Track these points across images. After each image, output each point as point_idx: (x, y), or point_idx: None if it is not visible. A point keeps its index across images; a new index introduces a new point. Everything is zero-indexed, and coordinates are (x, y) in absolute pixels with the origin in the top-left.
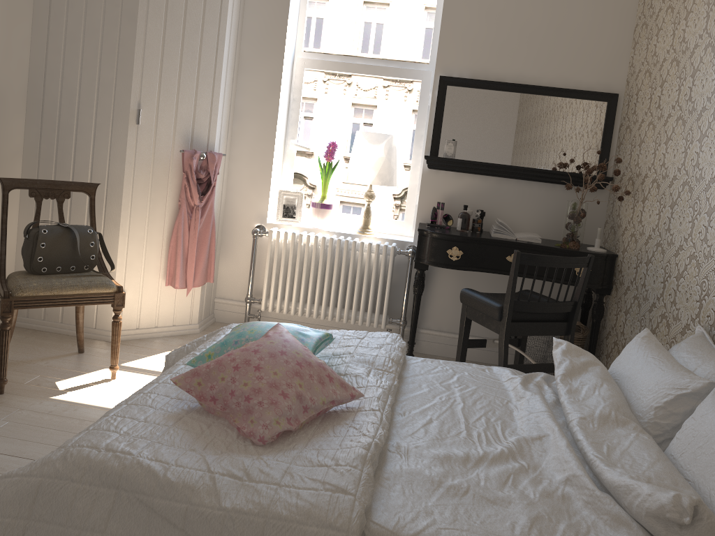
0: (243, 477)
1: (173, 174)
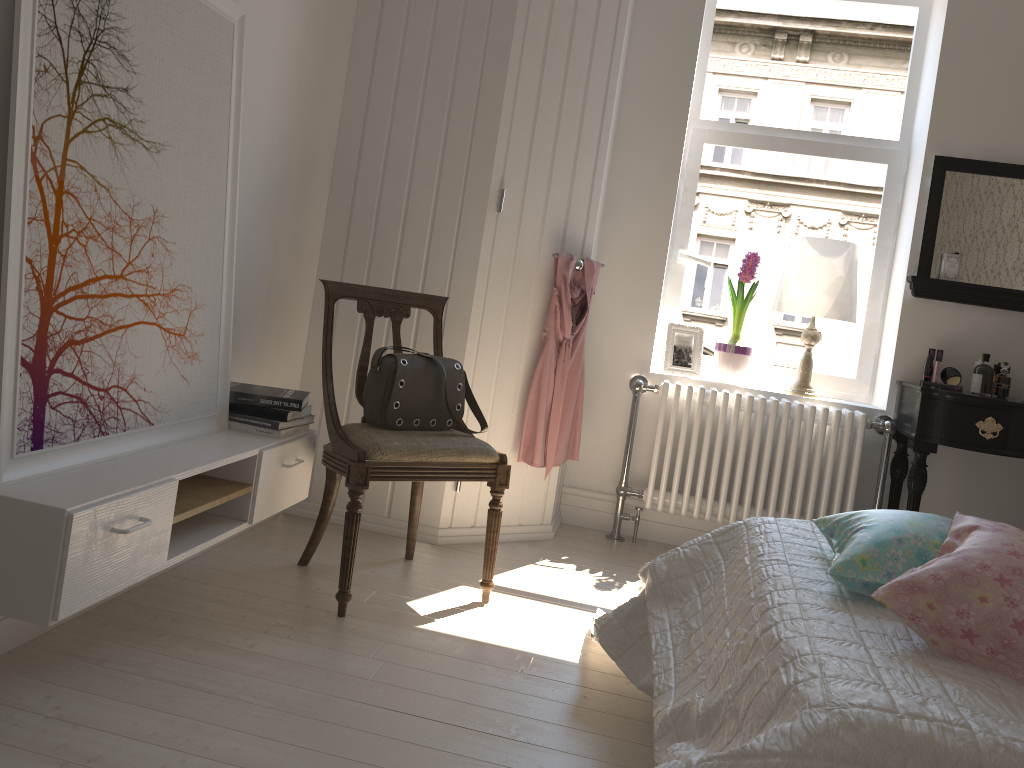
0: None
1: (536, 290)
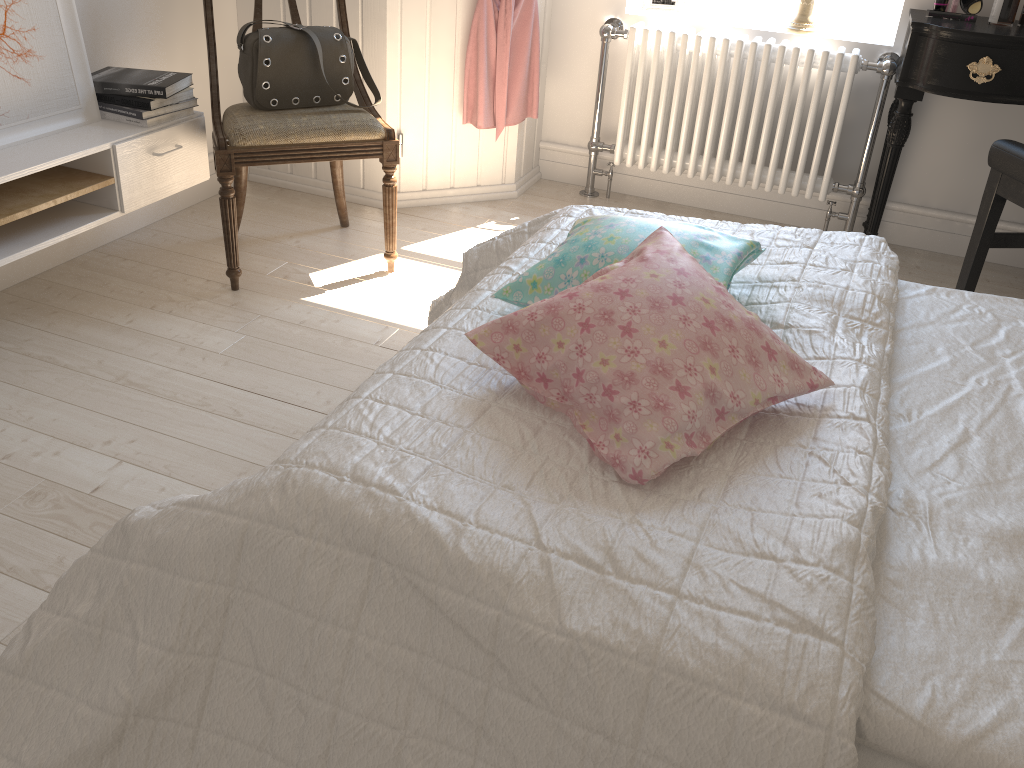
0: (604, 566)
1: None
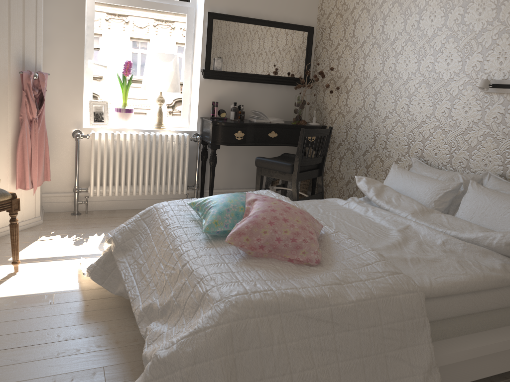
0: (341, 283)
1: (11, 93)
